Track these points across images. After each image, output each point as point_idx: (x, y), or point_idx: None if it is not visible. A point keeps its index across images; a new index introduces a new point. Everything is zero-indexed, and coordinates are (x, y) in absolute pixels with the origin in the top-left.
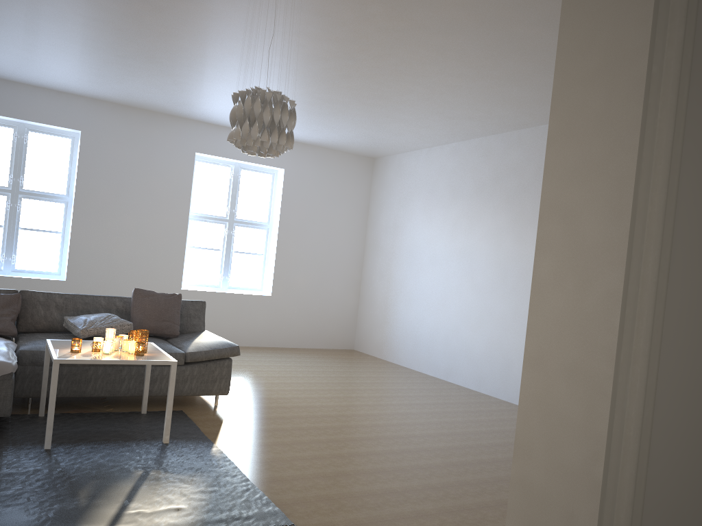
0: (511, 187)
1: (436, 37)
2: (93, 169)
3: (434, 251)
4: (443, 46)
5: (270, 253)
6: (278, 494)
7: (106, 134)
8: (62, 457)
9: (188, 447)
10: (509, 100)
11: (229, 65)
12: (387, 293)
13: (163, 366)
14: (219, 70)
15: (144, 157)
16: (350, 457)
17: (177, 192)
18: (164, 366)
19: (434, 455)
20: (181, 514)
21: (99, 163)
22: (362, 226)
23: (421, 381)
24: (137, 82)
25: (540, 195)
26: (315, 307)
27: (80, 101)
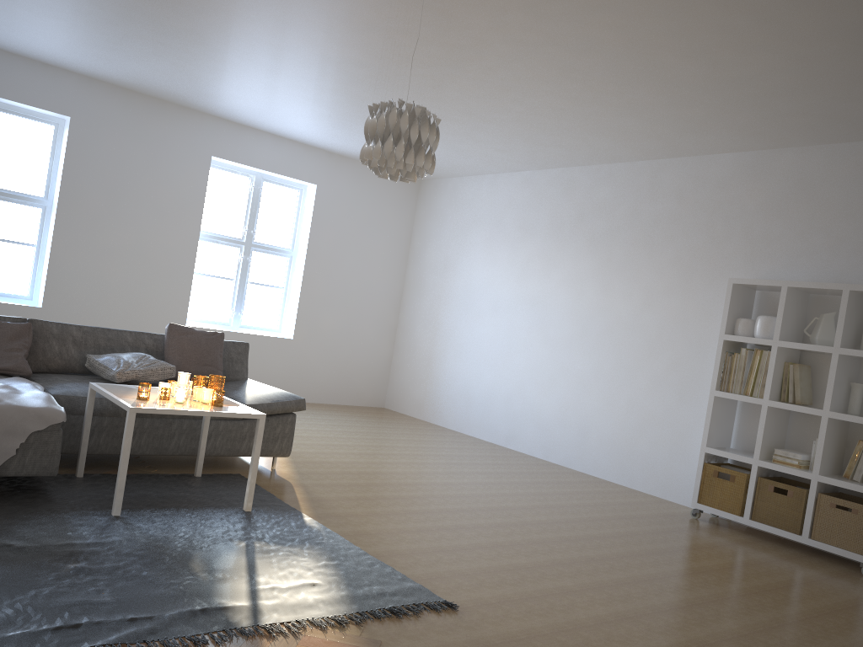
0: (597, 228)
1: (568, 55)
2: (84, 167)
3: (496, 295)
4: (571, 65)
5: (292, 286)
6: (407, 568)
7: (102, 124)
8: (140, 525)
9: (276, 516)
10: (615, 130)
11: (297, 57)
12: (432, 342)
13: (219, 420)
14: (281, 61)
15: (148, 157)
16: (457, 530)
17: (187, 204)
18: (219, 419)
19: (542, 529)
20: (320, 589)
21: (92, 160)
22: (403, 260)
23: (481, 447)
24: (162, 64)
25: (633, 240)
26: (343, 355)
27: (71, 78)
